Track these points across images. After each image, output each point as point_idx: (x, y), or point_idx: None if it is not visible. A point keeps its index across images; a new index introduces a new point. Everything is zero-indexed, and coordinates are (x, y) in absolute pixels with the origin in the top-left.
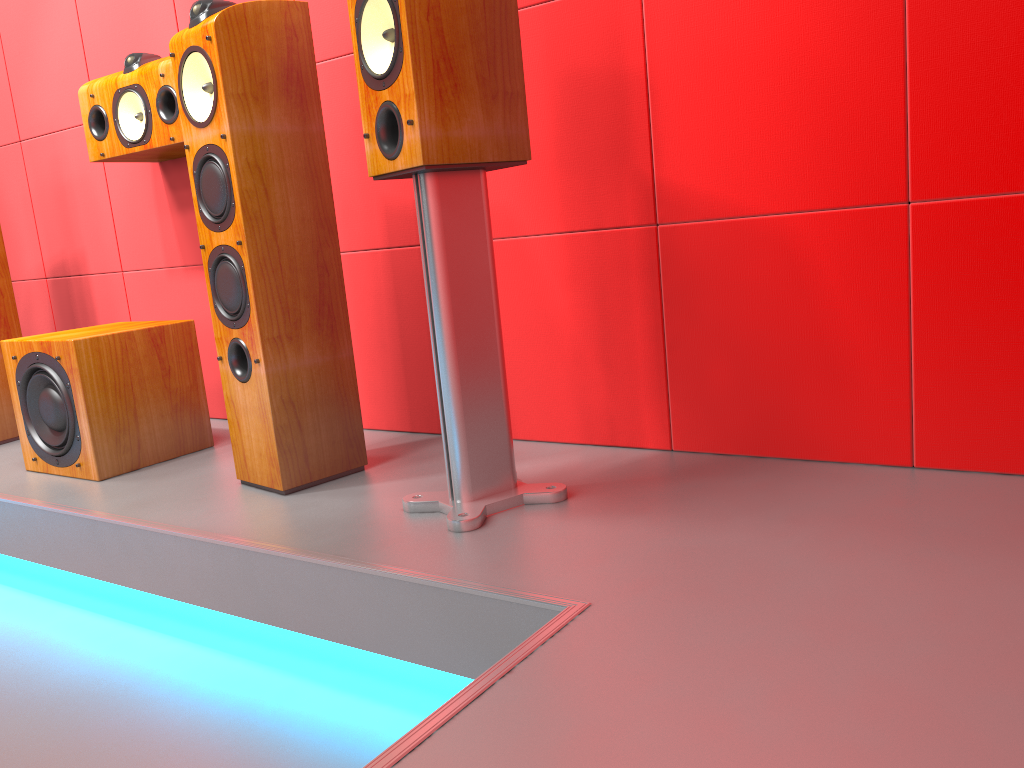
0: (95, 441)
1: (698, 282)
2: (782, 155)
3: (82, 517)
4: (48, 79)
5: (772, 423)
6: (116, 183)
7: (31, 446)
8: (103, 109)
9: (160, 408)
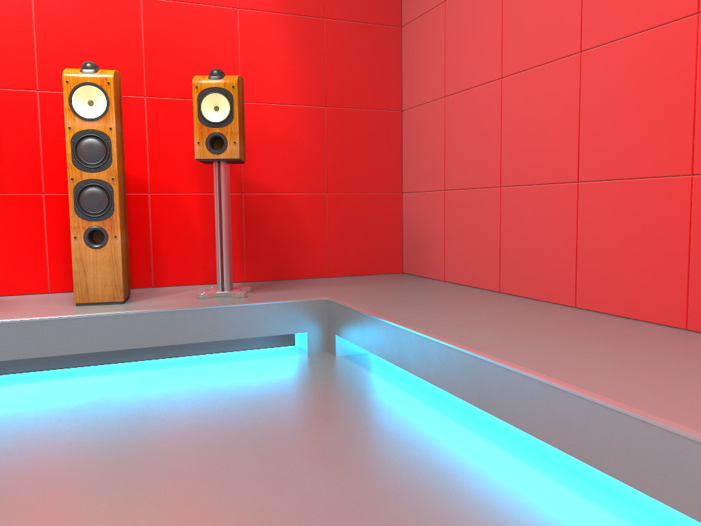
0: None
1: (259, 215)
2: (290, 173)
3: (22, 321)
4: None
5: (284, 267)
6: None
7: None
8: None
9: None
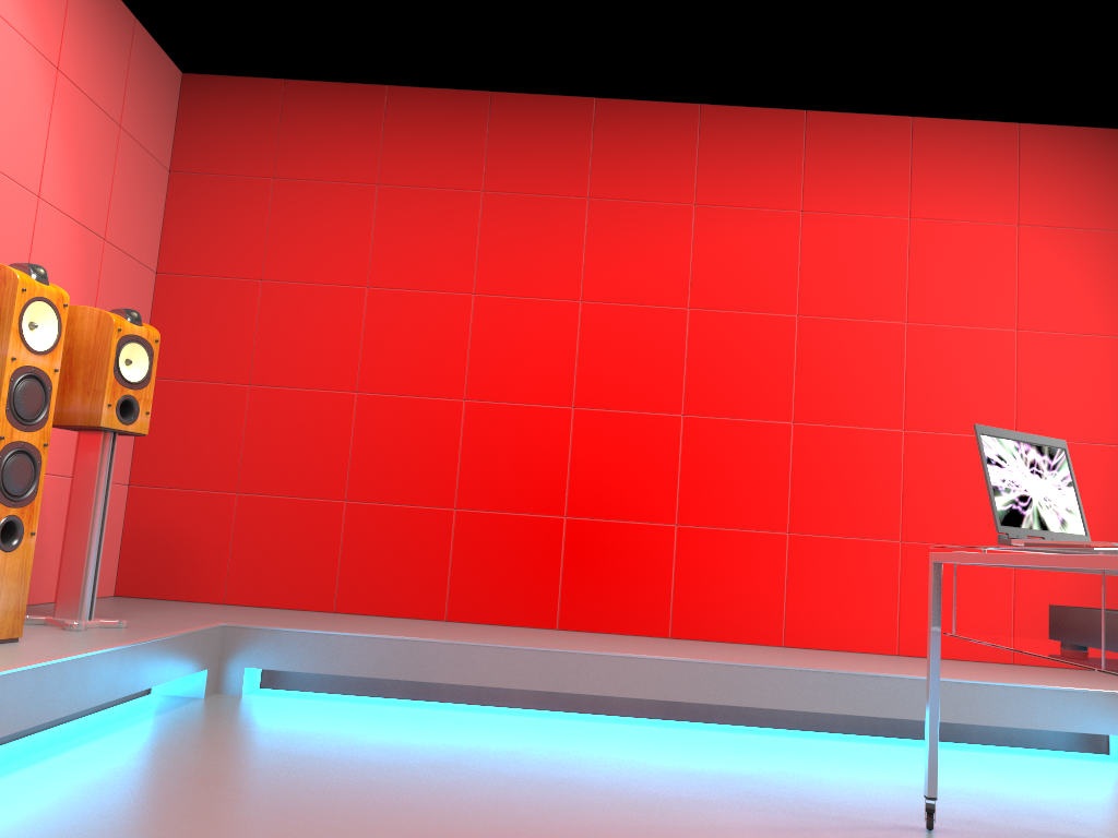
0: None
1: None
2: None
3: (34, 667)
4: None
5: None
6: None
7: None
8: None
9: None
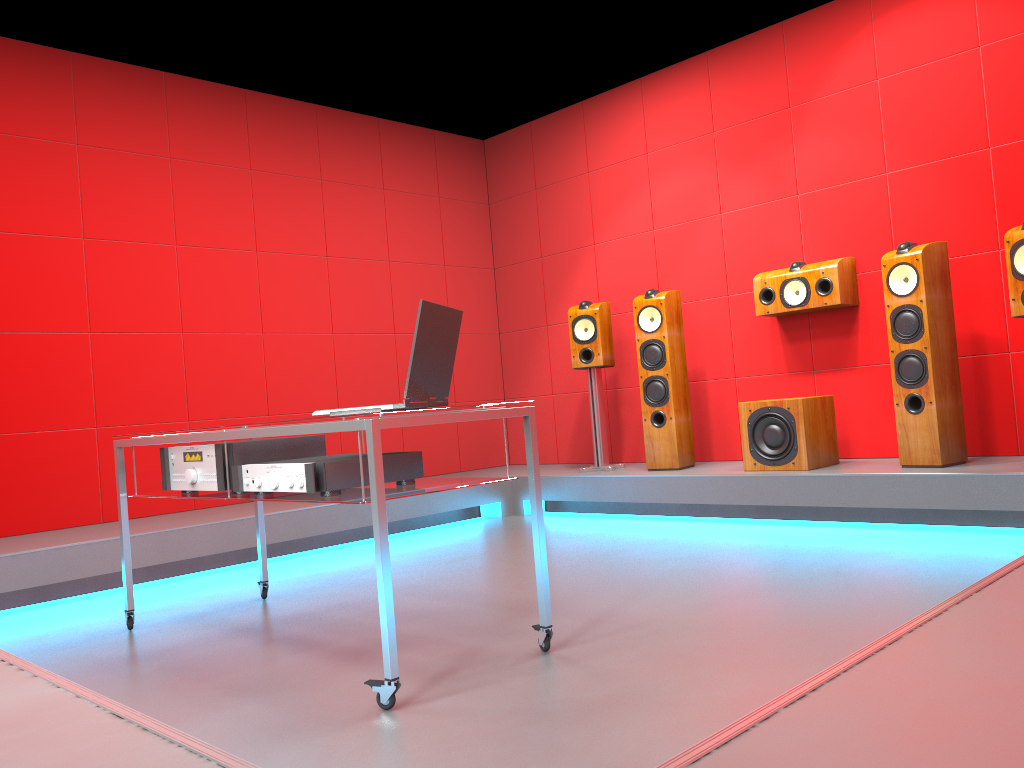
0: (807, 449)
1: None
2: None
3: (837, 475)
4: (691, 273)
5: None
6: (739, 328)
7: (752, 457)
8: (772, 289)
9: (824, 438)
